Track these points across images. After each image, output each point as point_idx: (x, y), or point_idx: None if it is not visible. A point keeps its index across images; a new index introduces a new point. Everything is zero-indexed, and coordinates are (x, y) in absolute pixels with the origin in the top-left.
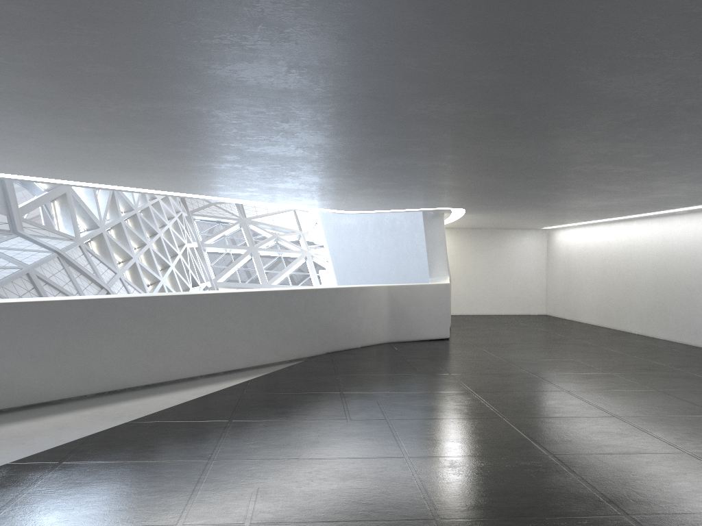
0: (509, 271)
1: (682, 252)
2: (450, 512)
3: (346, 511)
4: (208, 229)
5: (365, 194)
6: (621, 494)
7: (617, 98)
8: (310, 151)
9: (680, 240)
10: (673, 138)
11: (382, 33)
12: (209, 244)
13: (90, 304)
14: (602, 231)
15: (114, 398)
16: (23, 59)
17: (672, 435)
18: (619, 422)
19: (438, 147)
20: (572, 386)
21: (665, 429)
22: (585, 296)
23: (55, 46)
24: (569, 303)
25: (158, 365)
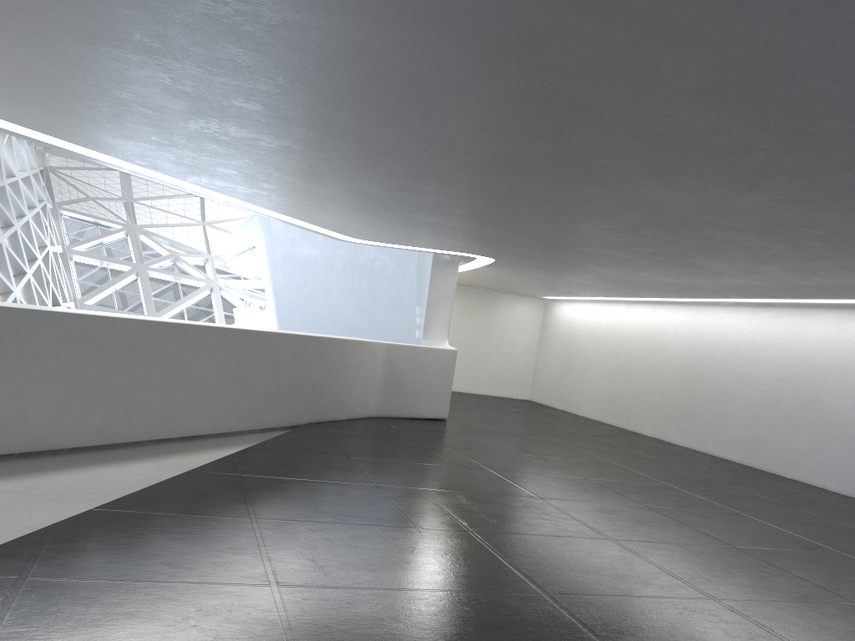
0: (496, 343)
1: (721, 349)
2: None
3: None
4: (80, 232)
5: (406, 220)
6: None
7: None
8: (428, 145)
9: (720, 334)
10: None
11: None
12: (79, 252)
13: (16, 316)
14: (620, 312)
15: (34, 465)
16: None
17: (817, 577)
18: (744, 555)
19: (596, 174)
20: (647, 500)
21: (800, 567)
22: (586, 385)
23: None
24: (563, 390)
25: (99, 419)
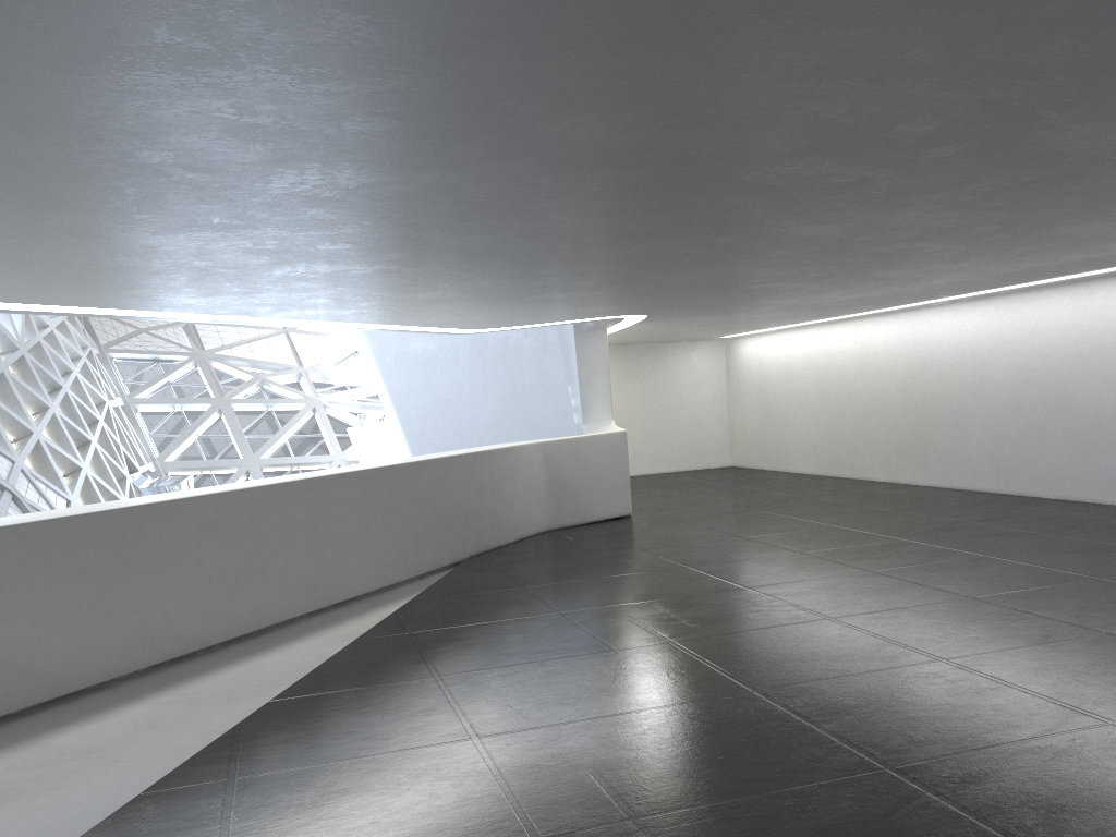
0: (676, 406)
1: (944, 359)
2: (895, 755)
3: (756, 778)
4: (139, 374)
5: (531, 302)
6: (1081, 697)
7: (1047, 153)
8: (534, 239)
9: (940, 342)
10: (1054, 202)
11: (856, 69)
12: (144, 400)
13: (135, 515)
14: (817, 337)
15: (191, 669)
16: (265, 112)
17: (1065, 613)
18: (983, 605)
19: (724, 227)
20: (874, 564)
21: (1047, 605)
22: (795, 434)
23: (350, 91)
24: (769, 446)
25: (244, 605)
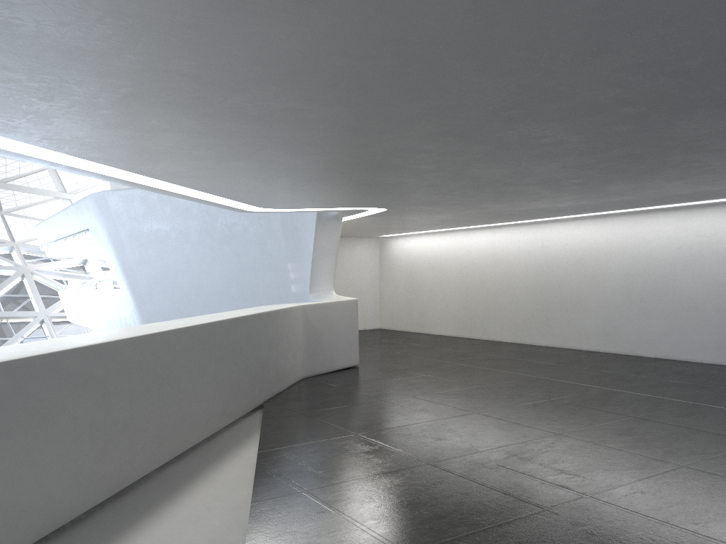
0: (345, 283)
1: (567, 258)
2: None
3: None
4: None
5: (350, 183)
6: None
7: None
8: (515, 96)
9: (564, 246)
10: None
11: None
12: None
13: (16, 370)
14: (460, 239)
15: None
16: None
17: None
18: None
19: (658, 110)
20: (624, 410)
21: None
22: (436, 307)
23: None
24: (414, 315)
25: (110, 465)
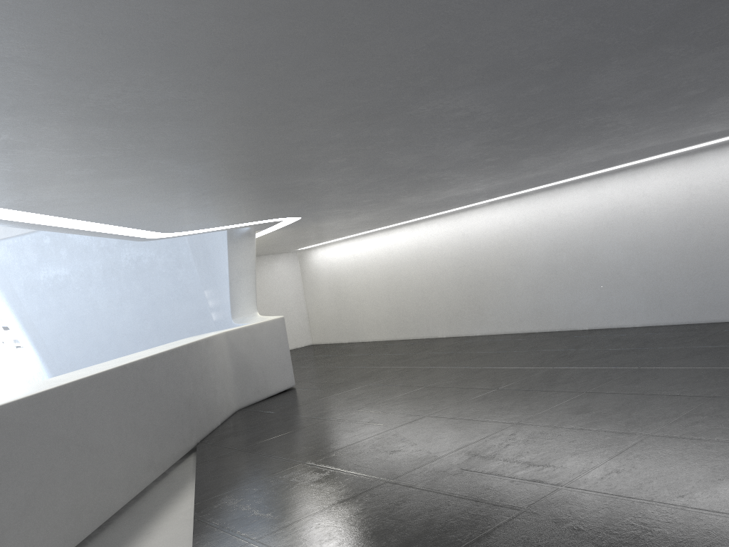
0: (269, 303)
1: (489, 244)
2: None
3: None
4: None
5: (257, 191)
6: None
7: None
8: (425, 58)
9: (484, 232)
10: None
11: None
12: None
13: None
14: (380, 240)
15: None
16: None
17: None
18: None
19: (572, 63)
20: (574, 386)
21: None
22: (366, 313)
23: None
24: (345, 325)
25: None
